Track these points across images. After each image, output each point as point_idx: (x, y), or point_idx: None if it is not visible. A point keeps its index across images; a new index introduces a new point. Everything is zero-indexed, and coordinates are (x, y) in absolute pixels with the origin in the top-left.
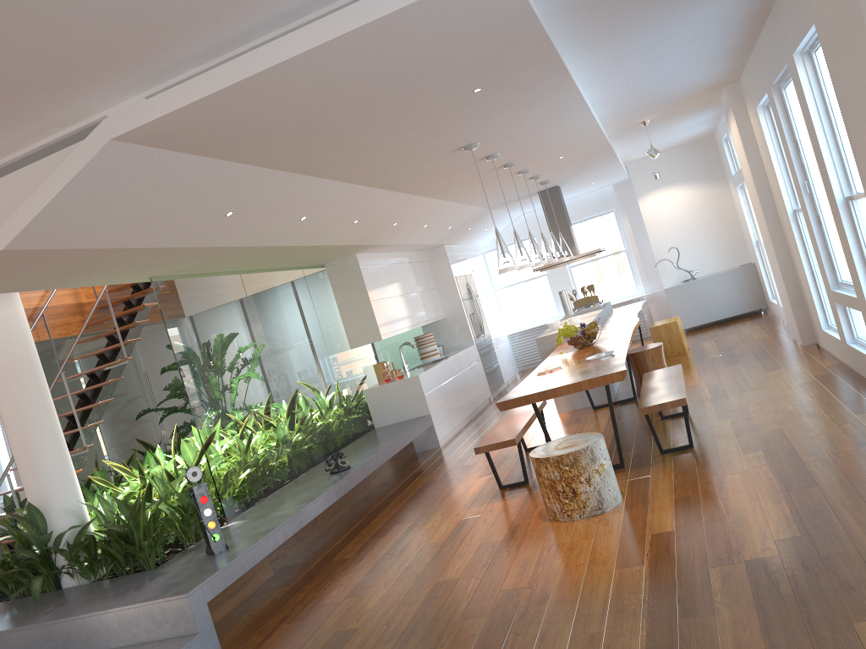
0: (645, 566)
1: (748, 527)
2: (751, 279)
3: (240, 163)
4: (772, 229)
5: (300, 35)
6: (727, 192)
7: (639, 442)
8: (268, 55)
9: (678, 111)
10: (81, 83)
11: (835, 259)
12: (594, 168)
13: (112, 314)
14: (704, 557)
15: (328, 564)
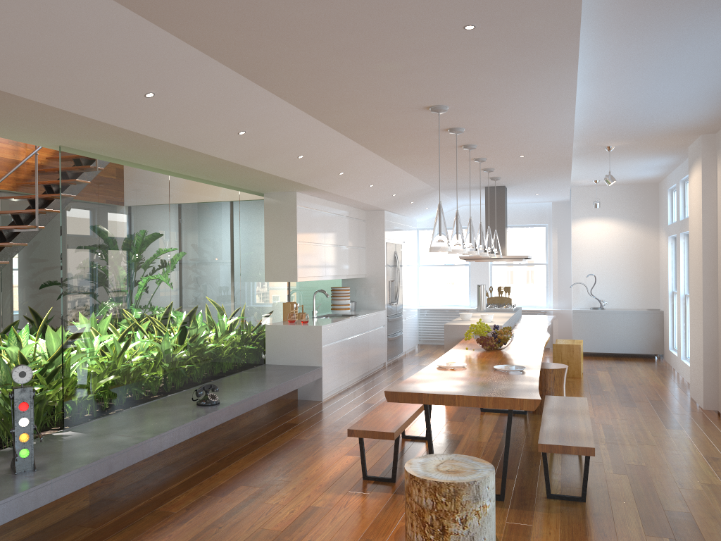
0: None
1: None
2: (655, 324)
3: (166, 31)
4: (707, 286)
5: None
6: (656, 239)
7: (524, 471)
8: None
9: (645, 146)
10: None
11: None
12: (545, 179)
13: (35, 179)
14: None
15: (149, 514)
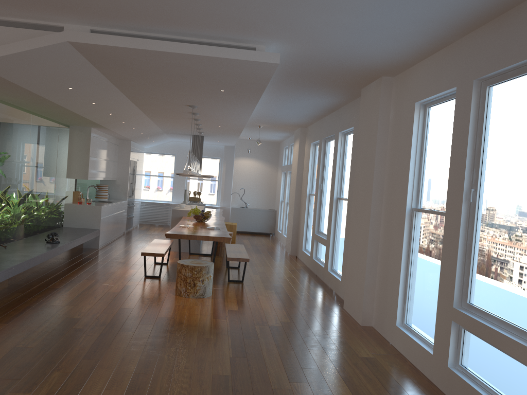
0: (227, 320)
1: (269, 315)
2: (272, 217)
3: (98, 70)
4: (296, 198)
5: (185, 46)
6: (276, 172)
7: (216, 274)
8: (167, 46)
9: (276, 128)
10: (72, 12)
11: (321, 221)
12: (226, 136)
13: None
14: (252, 321)
15: (46, 288)
